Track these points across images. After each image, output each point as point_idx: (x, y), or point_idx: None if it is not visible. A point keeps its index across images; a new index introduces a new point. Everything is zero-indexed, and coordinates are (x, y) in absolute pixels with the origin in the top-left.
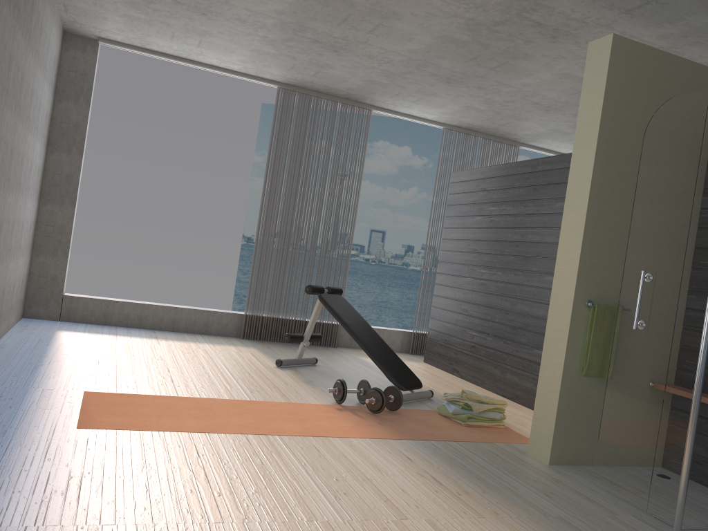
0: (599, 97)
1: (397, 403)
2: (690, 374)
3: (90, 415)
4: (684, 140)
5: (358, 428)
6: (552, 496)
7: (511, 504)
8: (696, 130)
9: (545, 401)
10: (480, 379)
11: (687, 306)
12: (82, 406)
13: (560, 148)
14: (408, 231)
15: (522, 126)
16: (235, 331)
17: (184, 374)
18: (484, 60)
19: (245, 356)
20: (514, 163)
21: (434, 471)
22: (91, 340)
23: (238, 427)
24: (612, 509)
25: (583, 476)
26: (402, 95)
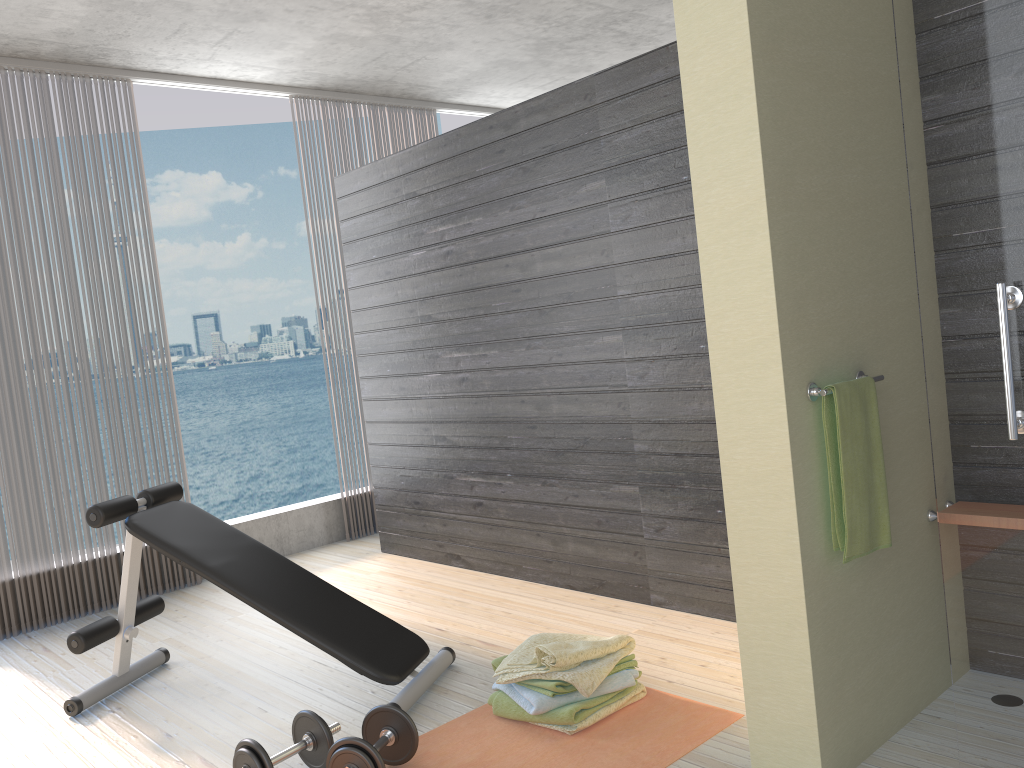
0: None
1: (407, 744)
2: None
3: None
4: None
5: None
6: None
7: None
8: None
9: (772, 645)
10: (512, 564)
11: None
12: None
13: (505, 101)
14: (254, 304)
15: (441, 63)
16: None
17: None
18: None
19: None
20: (463, 128)
21: None
22: None
23: None
24: None
25: None
26: (190, 31)
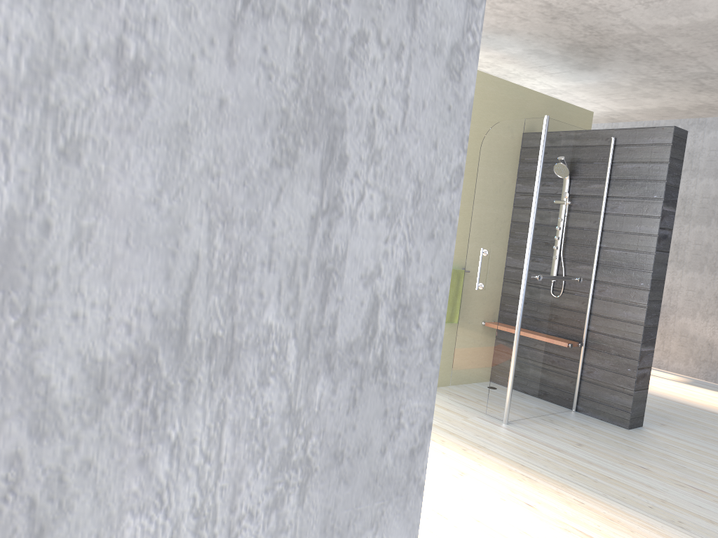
0: None
1: None
2: (513, 319)
3: None
4: (508, 154)
5: None
6: None
7: None
8: (516, 149)
9: None
10: None
11: (511, 273)
12: None
13: None
14: None
15: None
16: None
17: None
18: None
19: None
20: None
21: None
22: None
23: None
24: (464, 415)
25: (441, 394)
26: None
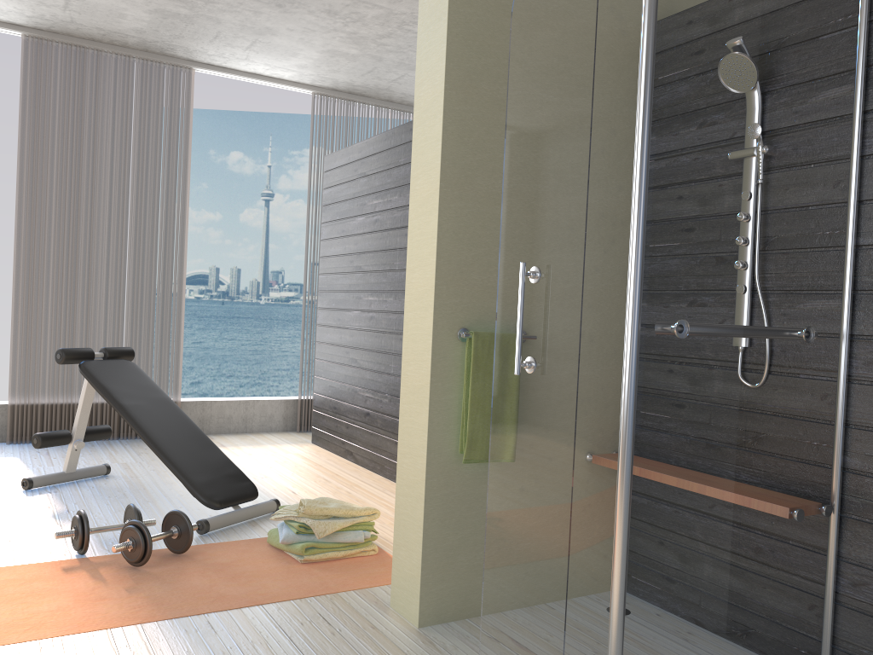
0: None
1: (185, 540)
2: (609, 454)
3: None
4: (570, 3)
5: (71, 611)
6: None
7: None
8: None
9: (408, 514)
10: (379, 464)
11: (596, 322)
12: None
13: None
14: None
15: None
16: None
17: None
18: None
19: None
20: (396, 128)
21: None
22: None
23: None
24: None
25: (475, 642)
26: (225, 37)
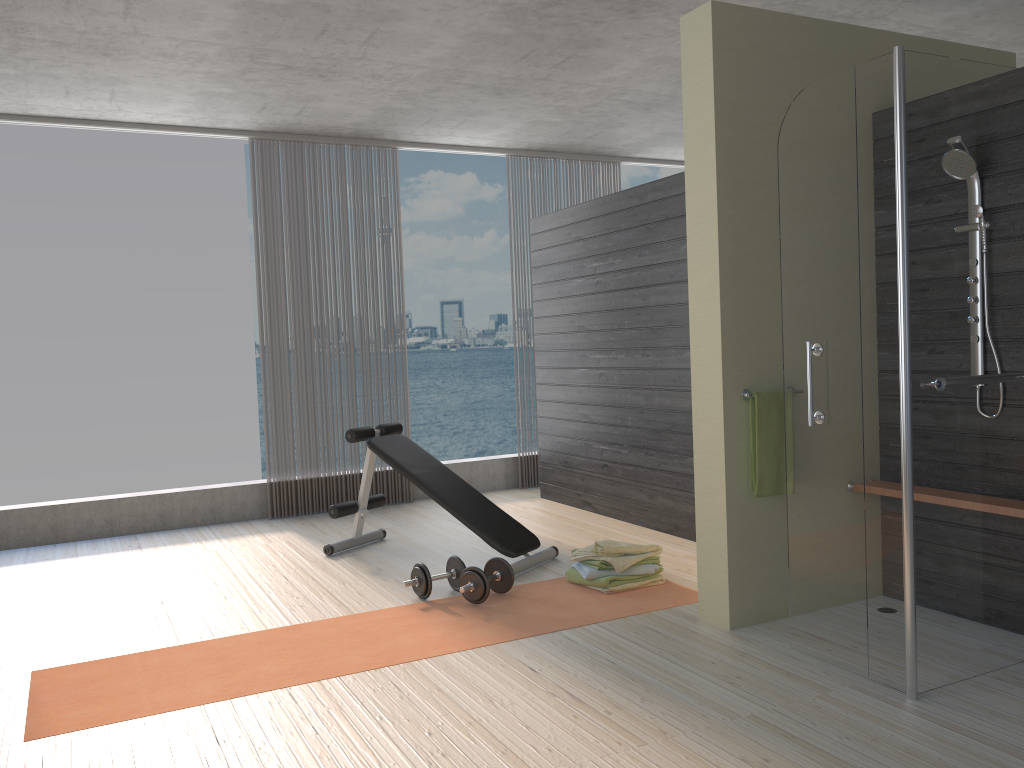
0: (708, 96)
1: (507, 581)
2: (894, 478)
3: (45, 713)
4: (832, 146)
5: (455, 635)
6: (739, 682)
7: (684, 710)
8: (846, 130)
9: (710, 542)
10: (623, 511)
11: (875, 384)
12: (30, 700)
13: (678, 156)
14: (494, 295)
15: (617, 134)
16: (259, 510)
17: (187, 602)
18: (541, 56)
19: (277, 549)
20: (613, 195)
21: (570, 683)
22: (37, 575)
23: (275, 678)
24: (822, 684)
25: (779, 637)
26: (437, 121)
